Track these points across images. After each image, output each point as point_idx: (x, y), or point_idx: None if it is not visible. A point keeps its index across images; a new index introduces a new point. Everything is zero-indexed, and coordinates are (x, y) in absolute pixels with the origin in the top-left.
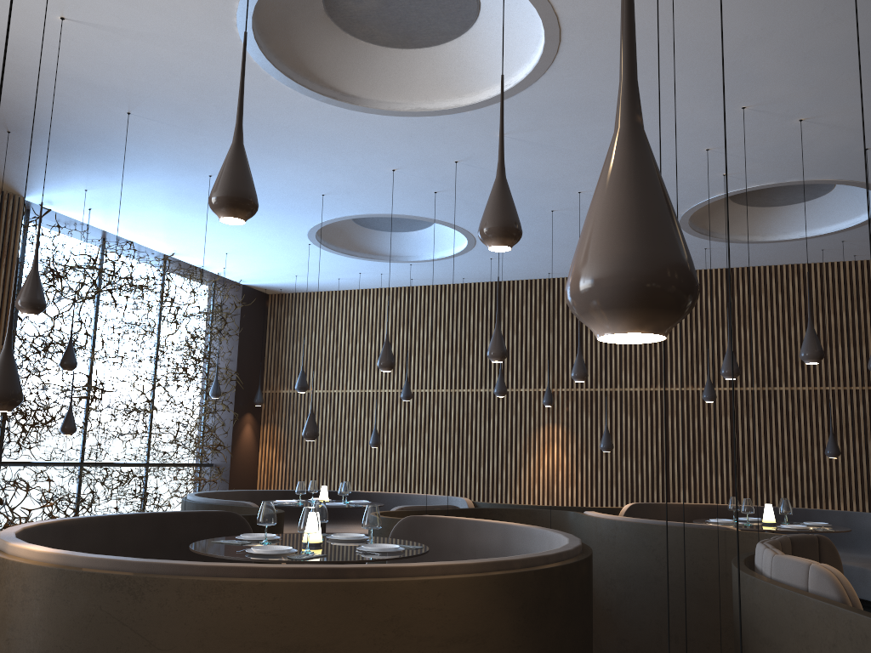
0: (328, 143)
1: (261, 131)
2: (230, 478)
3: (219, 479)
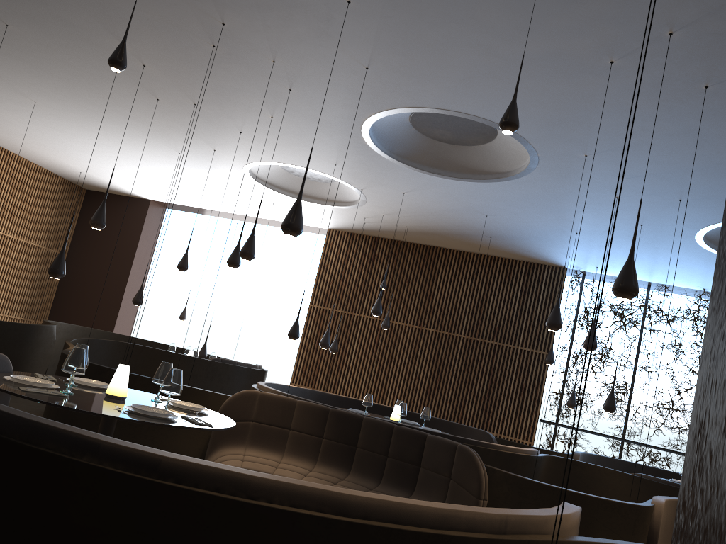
0: (555, 197)
1: (525, 203)
2: None
3: None
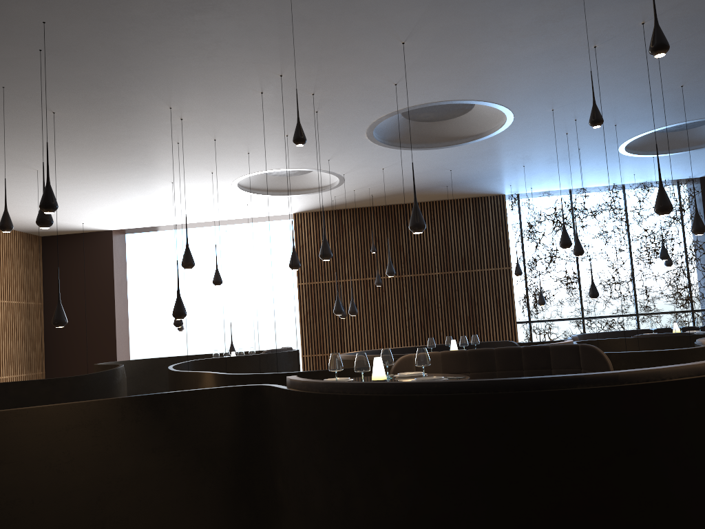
0: (516, 144)
1: (489, 154)
2: None
3: None
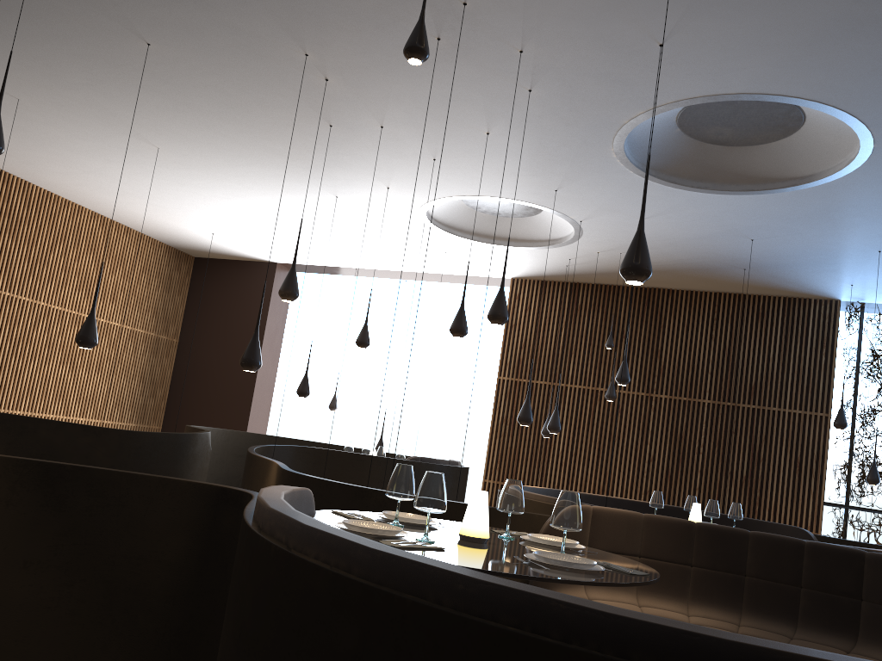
0: (870, 204)
1: (820, 217)
2: None
3: None
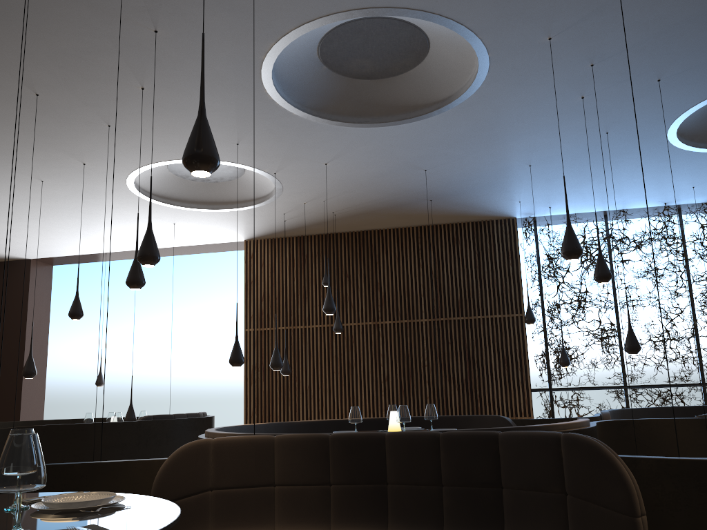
0: (507, 118)
1: (471, 139)
2: None
3: None
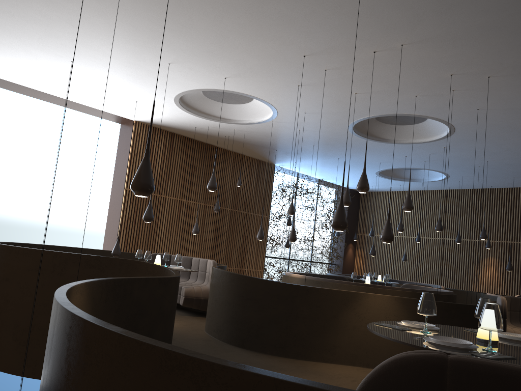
0: (380, 150)
1: (356, 148)
2: (342, 270)
3: (338, 270)
